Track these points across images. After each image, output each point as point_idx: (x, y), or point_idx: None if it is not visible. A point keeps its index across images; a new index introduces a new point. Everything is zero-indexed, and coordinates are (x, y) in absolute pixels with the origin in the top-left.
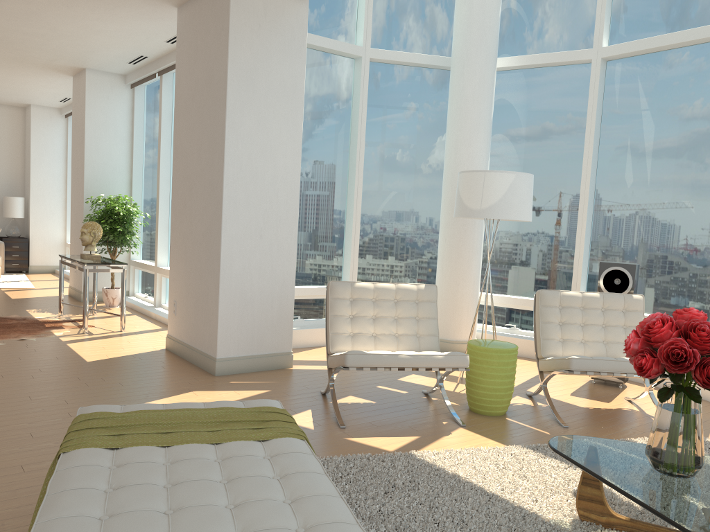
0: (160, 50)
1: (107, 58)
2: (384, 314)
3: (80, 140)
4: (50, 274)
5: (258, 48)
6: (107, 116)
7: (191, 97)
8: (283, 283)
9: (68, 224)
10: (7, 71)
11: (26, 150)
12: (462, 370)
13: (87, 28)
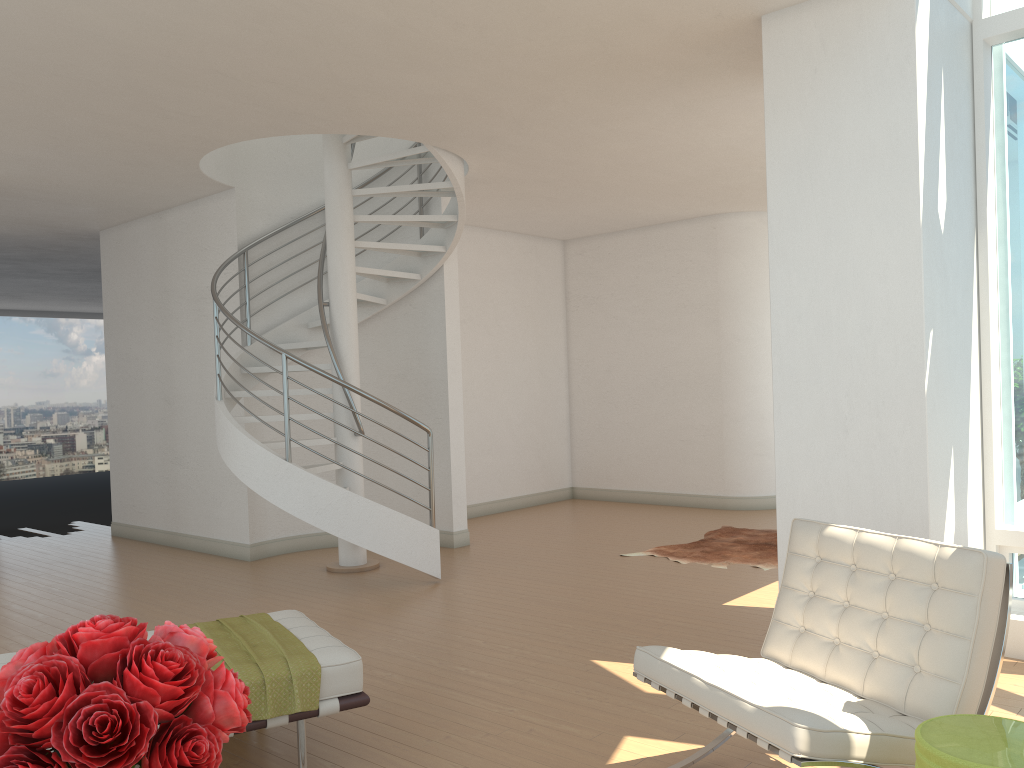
0: None
1: None
2: (859, 602)
3: None
4: None
5: (816, 108)
6: None
7: None
8: (901, 520)
9: None
10: None
11: None
12: (784, 757)
13: None
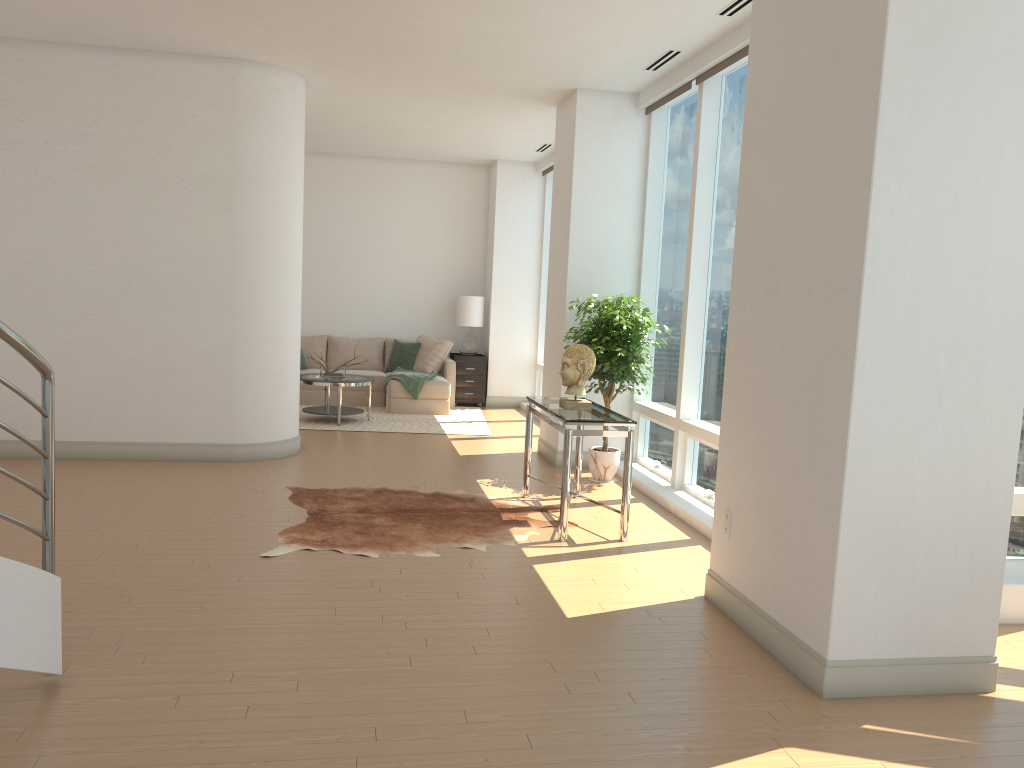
0: (704, 35)
1: (612, 65)
2: None
3: (564, 206)
4: (514, 410)
5: None
6: (607, 165)
7: (784, 101)
8: (985, 502)
9: (540, 336)
10: (466, 109)
11: (488, 228)
12: None
13: (584, 9)
